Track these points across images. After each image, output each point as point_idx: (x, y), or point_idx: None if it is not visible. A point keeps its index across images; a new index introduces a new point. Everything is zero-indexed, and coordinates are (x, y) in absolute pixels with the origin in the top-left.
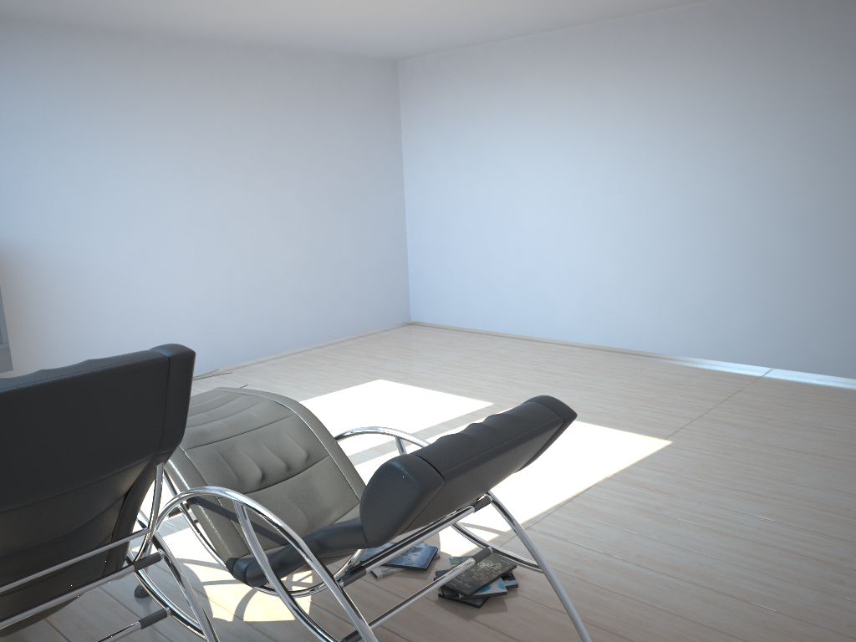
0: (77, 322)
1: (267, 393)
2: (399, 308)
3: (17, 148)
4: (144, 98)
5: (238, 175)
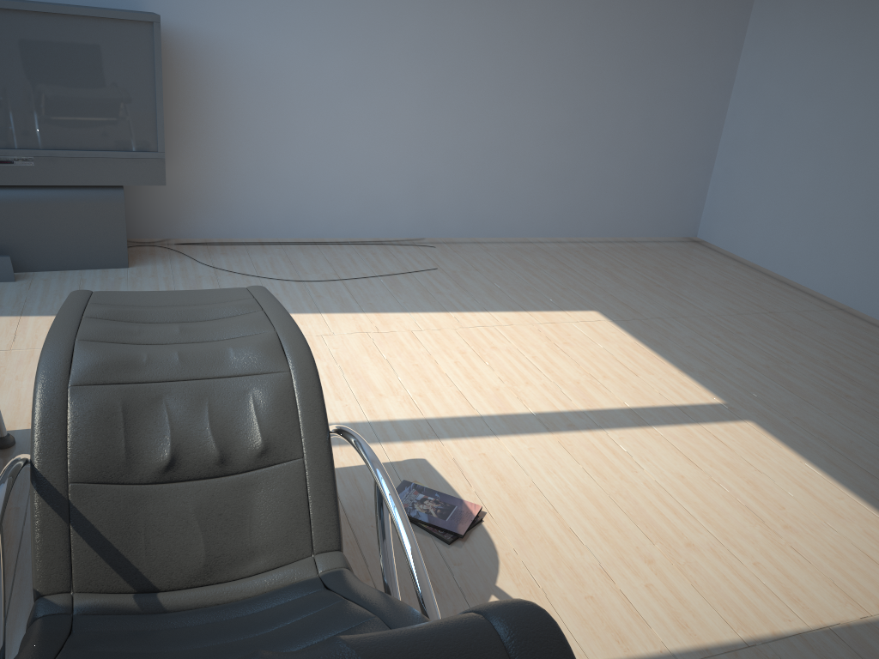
0: (263, 145)
1: (285, 321)
2: (685, 217)
3: None
4: None
5: None
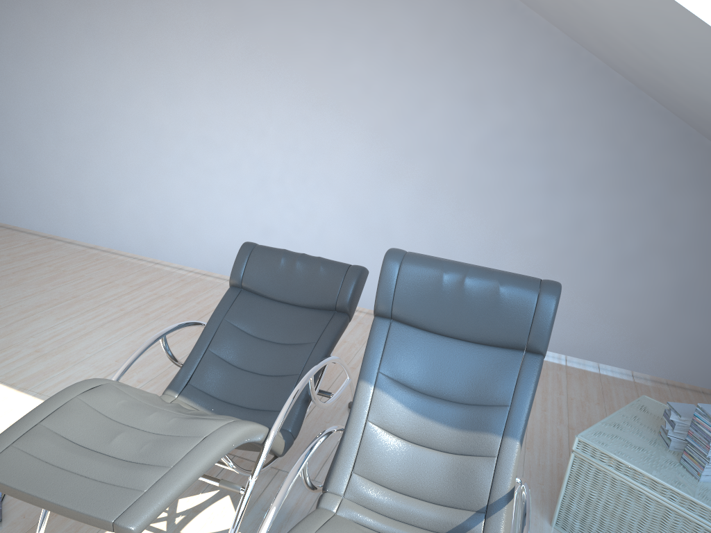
0: None
1: (55, 399)
2: None
3: None
4: None
5: None
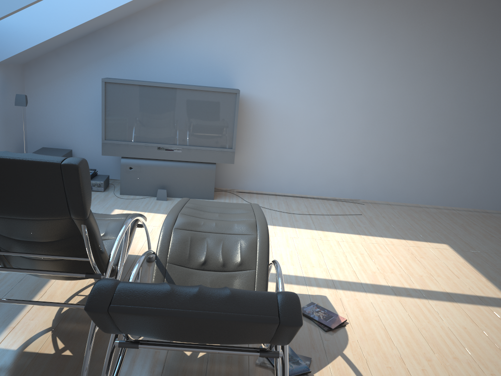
0: (280, 148)
1: (261, 216)
2: None
3: (273, 47)
4: (353, 22)
5: (407, 79)
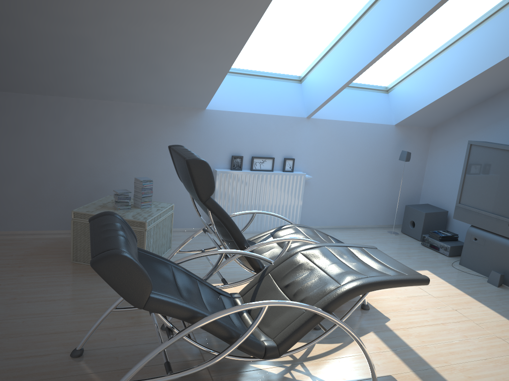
0: None
1: (380, 277)
2: None
3: None
4: None
5: None
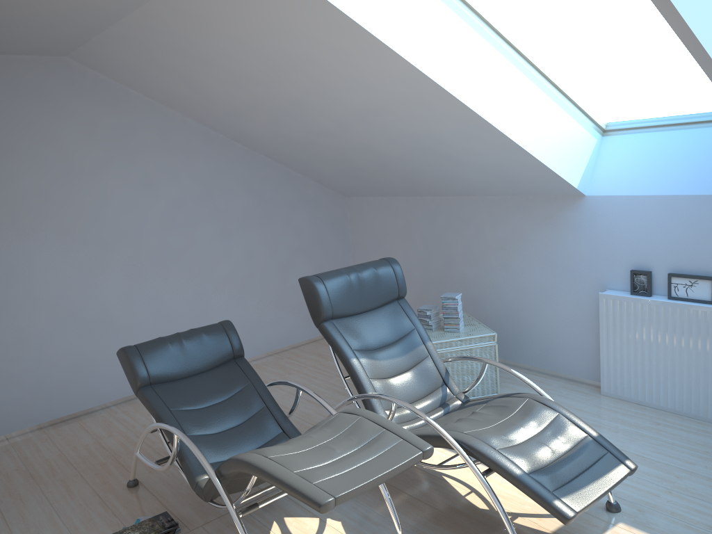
0: None
1: (267, 463)
2: None
3: None
4: None
5: None
